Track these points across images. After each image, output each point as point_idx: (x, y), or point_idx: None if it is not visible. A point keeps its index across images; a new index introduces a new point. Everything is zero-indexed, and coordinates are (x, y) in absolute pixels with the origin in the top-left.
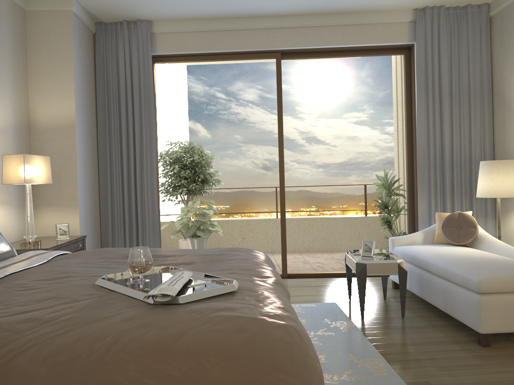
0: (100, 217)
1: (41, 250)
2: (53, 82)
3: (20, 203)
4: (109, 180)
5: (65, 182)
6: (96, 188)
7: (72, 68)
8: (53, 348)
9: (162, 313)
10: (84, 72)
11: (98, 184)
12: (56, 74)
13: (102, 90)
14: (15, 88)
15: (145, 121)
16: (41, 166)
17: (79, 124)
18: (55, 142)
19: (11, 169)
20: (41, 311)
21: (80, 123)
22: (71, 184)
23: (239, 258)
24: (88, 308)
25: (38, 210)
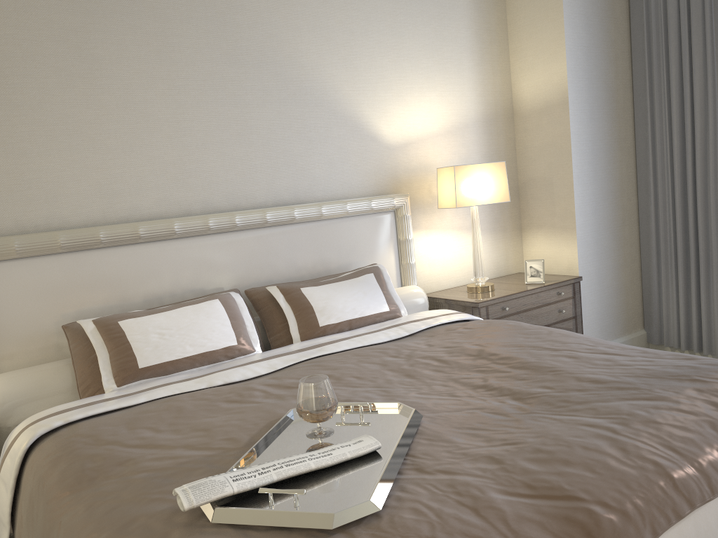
0: (639, 241)
1: (440, 311)
2: (538, 36)
3: (495, 226)
4: (651, 179)
5: (557, 191)
6: (629, 193)
7: (561, 6)
8: (77, 520)
9: (171, 528)
10: (594, 3)
11: (635, 186)
12: (541, 22)
13: (639, 22)
14: (481, 62)
15: (714, 61)
16: (487, 178)
17: (578, 95)
18: (543, 130)
19: (444, 187)
20: (157, 450)
21: (582, 92)
22: (565, 195)
23: (622, 411)
24: (176, 469)
25: (527, 234)
